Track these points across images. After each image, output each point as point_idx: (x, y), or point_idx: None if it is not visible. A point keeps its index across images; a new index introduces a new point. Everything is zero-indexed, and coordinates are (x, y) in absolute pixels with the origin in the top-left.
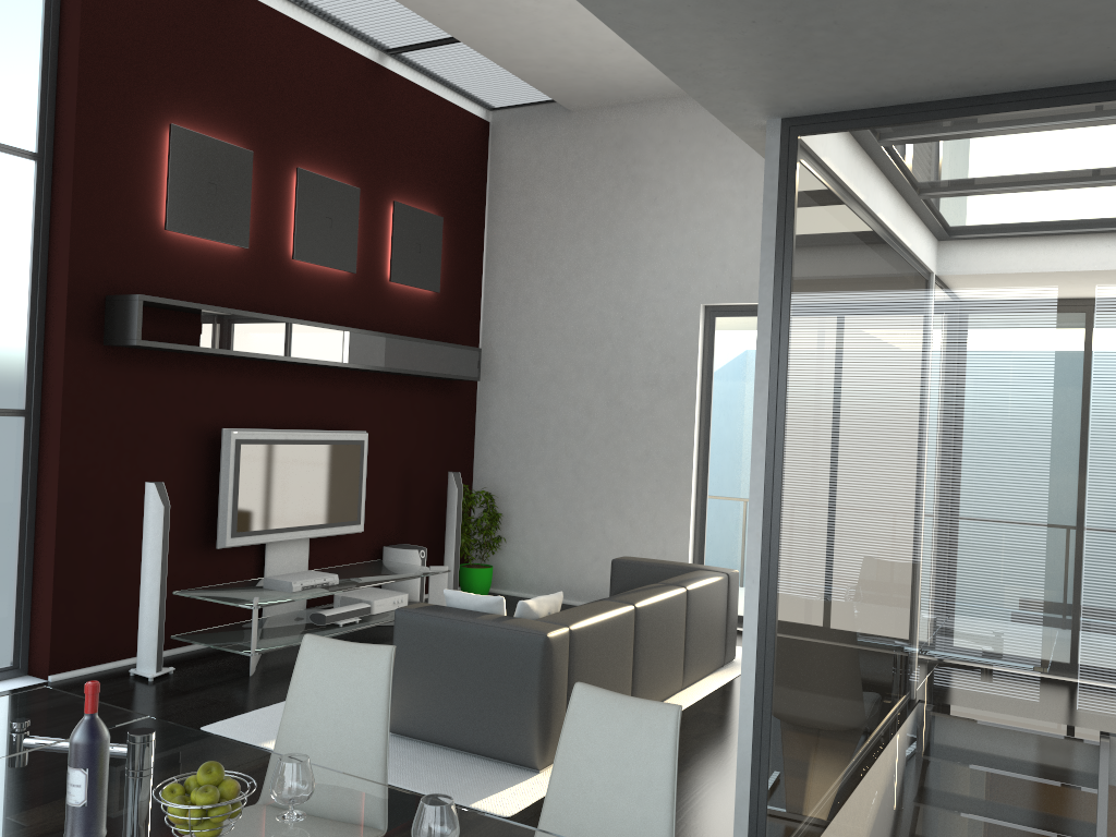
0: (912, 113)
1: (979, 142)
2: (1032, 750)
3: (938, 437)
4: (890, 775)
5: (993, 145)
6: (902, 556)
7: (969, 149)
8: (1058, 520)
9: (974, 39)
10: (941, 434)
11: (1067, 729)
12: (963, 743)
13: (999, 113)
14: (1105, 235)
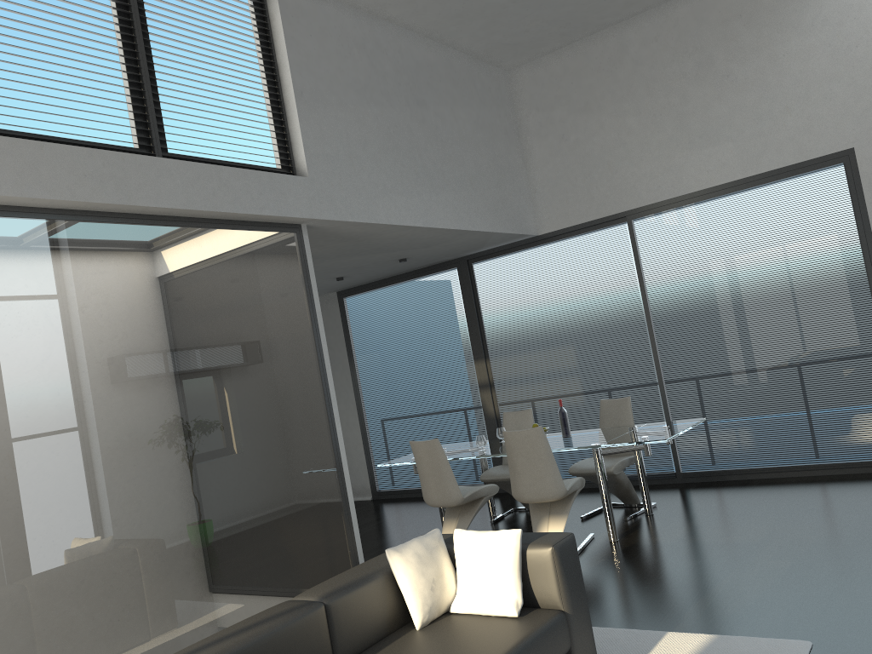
0: None
1: None
2: None
3: None
4: None
5: None
6: None
7: None
8: None
9: None
10: None
11: None
12: None
13: None
14: None
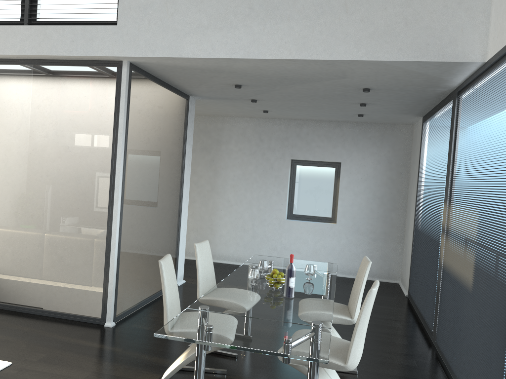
0: (148, 75)
1: (154, 89)
2: (152, 241)
3: (146, 166)
4: (136, 260)
5: (155, 90)
6: (140, 199)
7: (153, 90)
8: (157, 186)
9: (193, 78)
10: (146, 165)
11: (155, 234)
12: (145, 245)
13: (156, 83)
14: (164, 119)
